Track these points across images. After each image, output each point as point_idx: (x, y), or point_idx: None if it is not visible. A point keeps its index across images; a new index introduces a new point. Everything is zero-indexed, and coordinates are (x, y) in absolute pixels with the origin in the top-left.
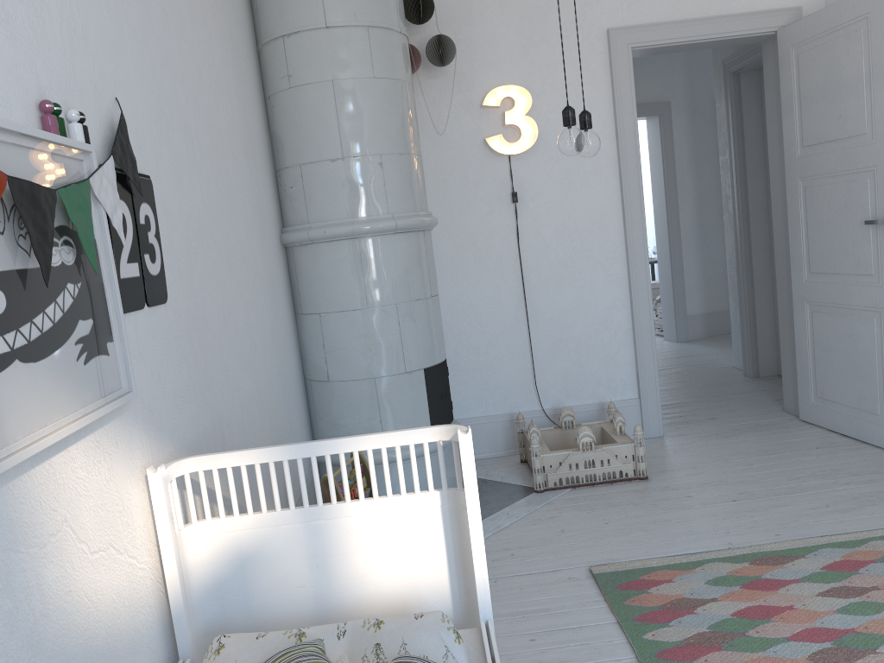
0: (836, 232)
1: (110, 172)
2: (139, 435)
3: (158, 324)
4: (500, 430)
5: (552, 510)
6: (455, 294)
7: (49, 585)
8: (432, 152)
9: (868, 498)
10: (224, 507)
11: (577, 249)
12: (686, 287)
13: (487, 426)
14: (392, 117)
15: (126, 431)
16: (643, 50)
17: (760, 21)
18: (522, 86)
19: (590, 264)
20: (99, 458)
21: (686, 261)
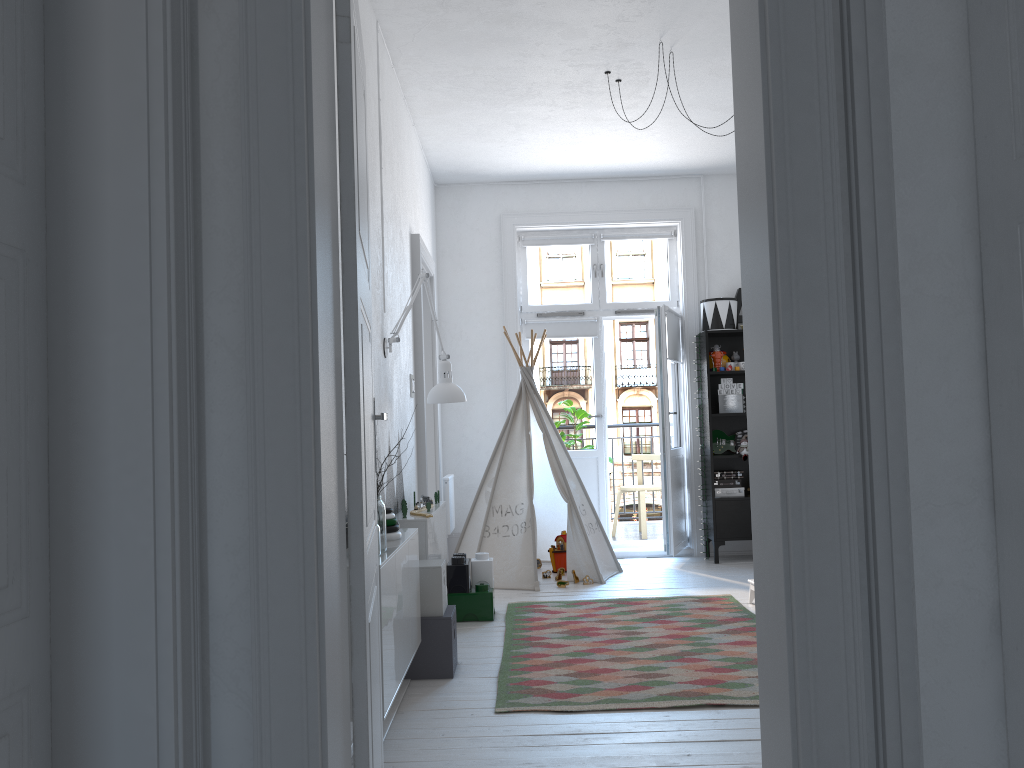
0: (369, 432)
1: None
2: None
3: None
4: None
5: None
6: None
7: None
8: None
9: (530, 743)
10: None
11: None
12: None
13: None
14: None
15: None
16: None
17: None
18: None
19: None
20: None
21: None
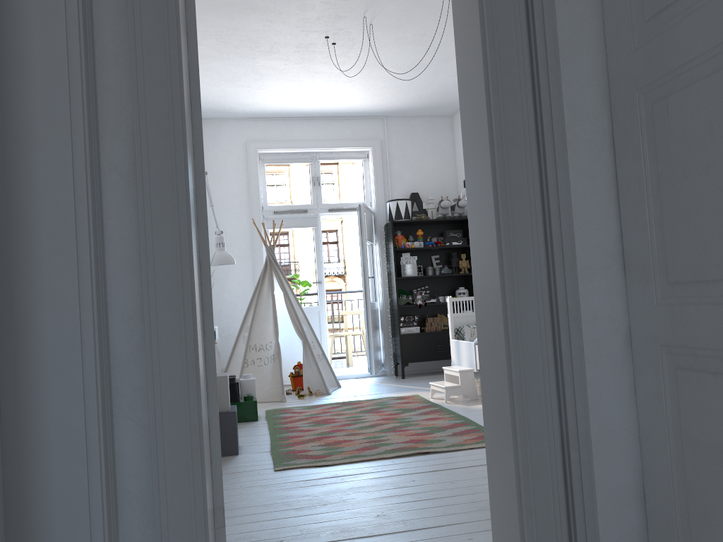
0: None
1: None
2: None
3: None
4: None
5: None
6: None
7: None
8: None
9: (304, 485)
10: None
11: None
12: None
13: None
14: None
15: None
16: None
17: None
18: None
19: None
20: None
21: None
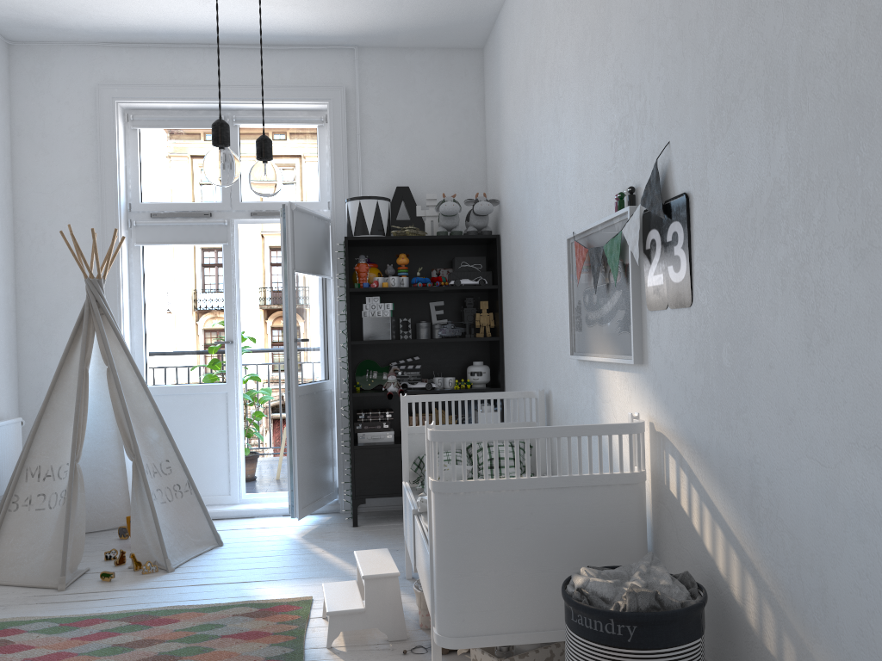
0: None
1: (635, 217)
2: (649, 394)
3: (678, 323)
4: None
5: None
6: None
7: (603, 418)
8: None
9: None
10: (736, 551)
11: None
12: None
13: None
14: None
15: (641, 384)
16: None
17: None
18: None
19: None
20: (626, 387)
21: None
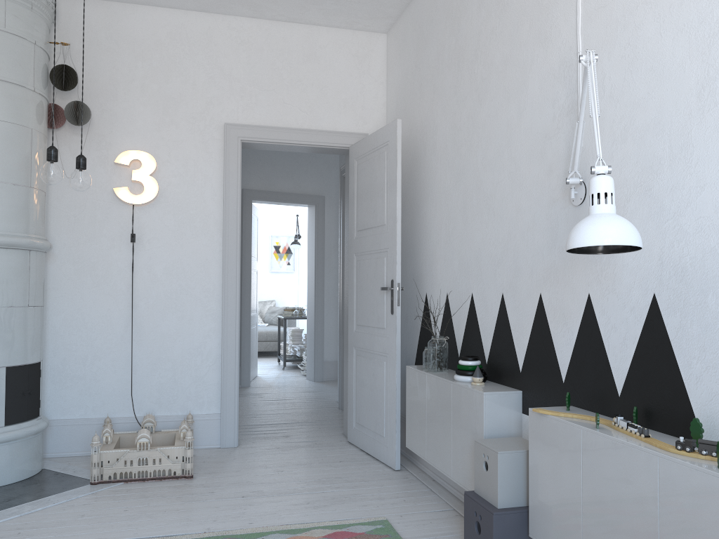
0: (370, 295)
1: None
2: None
3: None
4: (95, 432)
5: (91, 499)
6: (71, 311)
7: None
8: (68, 192)
9: (343, 498)
10: None
11: (183, 286)
12: (326, 338)
13: (83, 428)
14: (10, 154)
15: None
16: (252, 144)
17: (338, 138)
18: (152, 154)
19: (192, 299)
20: None
21: (328, 318)
